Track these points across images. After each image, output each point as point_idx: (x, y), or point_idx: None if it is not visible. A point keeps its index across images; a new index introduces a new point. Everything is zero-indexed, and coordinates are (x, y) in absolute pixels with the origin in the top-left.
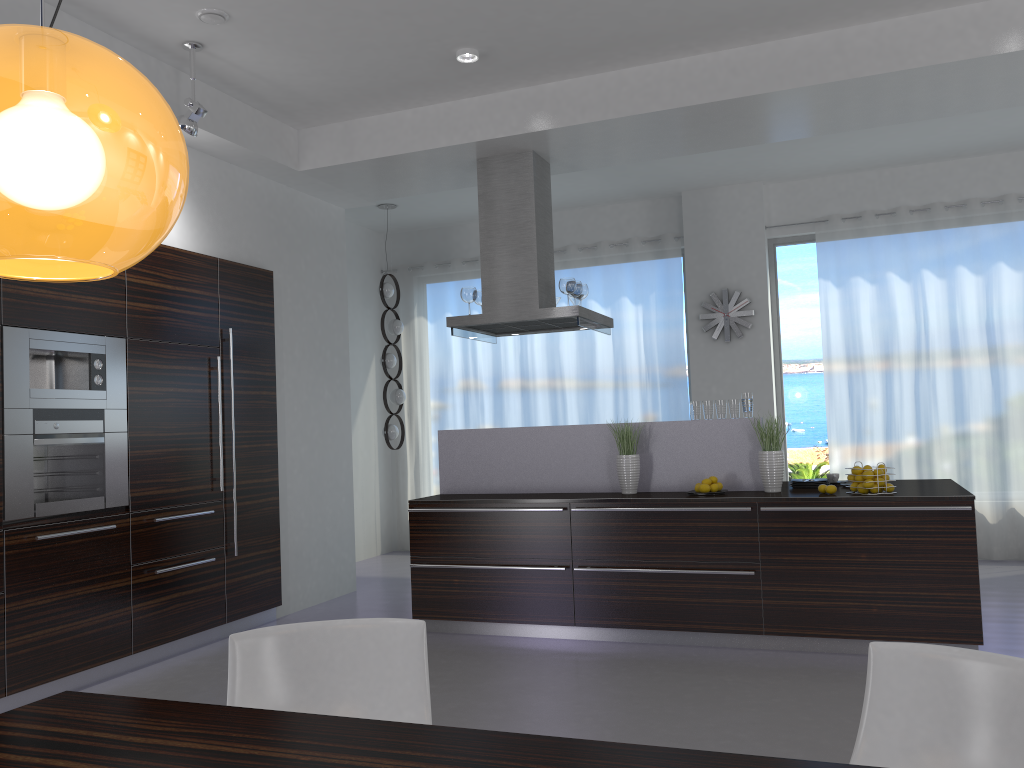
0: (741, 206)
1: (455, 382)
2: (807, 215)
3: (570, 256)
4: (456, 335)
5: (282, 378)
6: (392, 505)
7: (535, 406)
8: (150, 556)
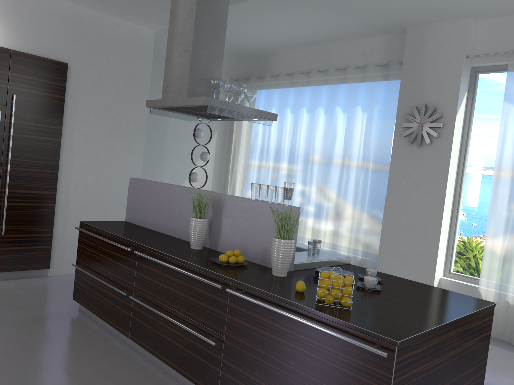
0: (449, 38)
1: (257, 153)
2: (506, 47)
3: (328, 74)
4: (155, 114)
5: (74, 132)
6: None
7: (295, 175)
8: None
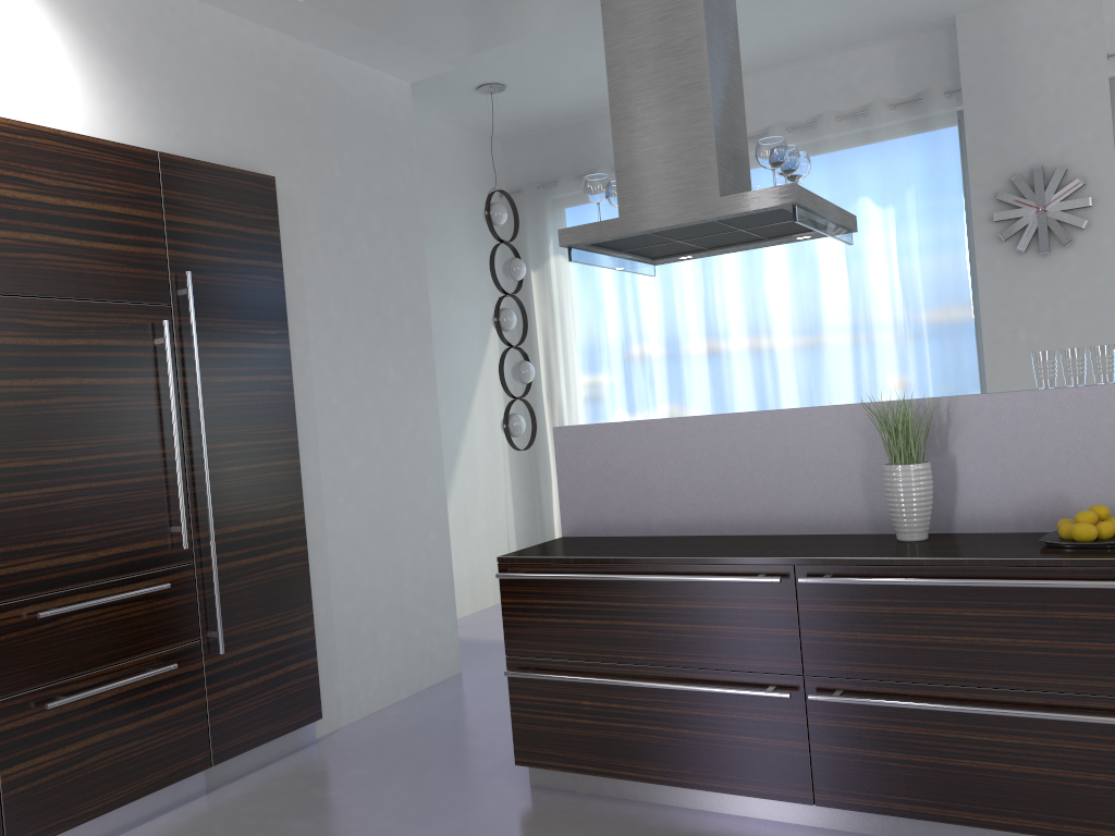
0: (1063, 24)
1: (611, 347)
2: None
3: None
4: (578, 261)
5: (307, 353)
6: (534, 524)
7: (730, 376)
8: (37, 678)
